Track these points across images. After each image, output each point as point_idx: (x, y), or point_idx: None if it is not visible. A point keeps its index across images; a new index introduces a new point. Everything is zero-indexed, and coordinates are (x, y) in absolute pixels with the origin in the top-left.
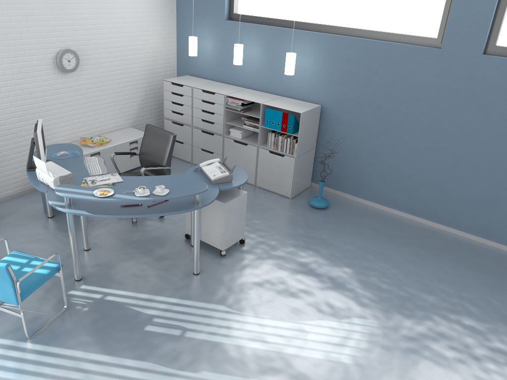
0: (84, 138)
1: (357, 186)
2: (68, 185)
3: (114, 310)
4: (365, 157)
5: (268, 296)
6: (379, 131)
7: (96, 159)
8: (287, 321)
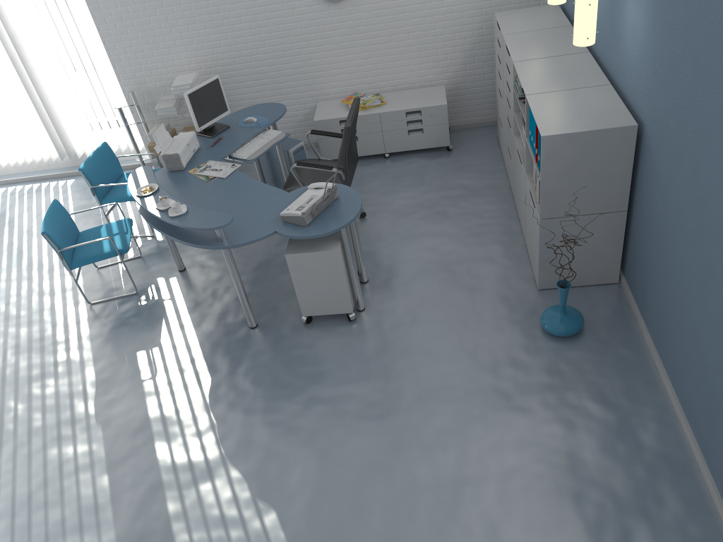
0: (356, 94)
1: (659, 329)
2: (148, 169)
3: (152, 318)
4: (671, 275)
5: (257, 404)
6: (690, 231)
7: (276, 135)
8: (219, 447)
